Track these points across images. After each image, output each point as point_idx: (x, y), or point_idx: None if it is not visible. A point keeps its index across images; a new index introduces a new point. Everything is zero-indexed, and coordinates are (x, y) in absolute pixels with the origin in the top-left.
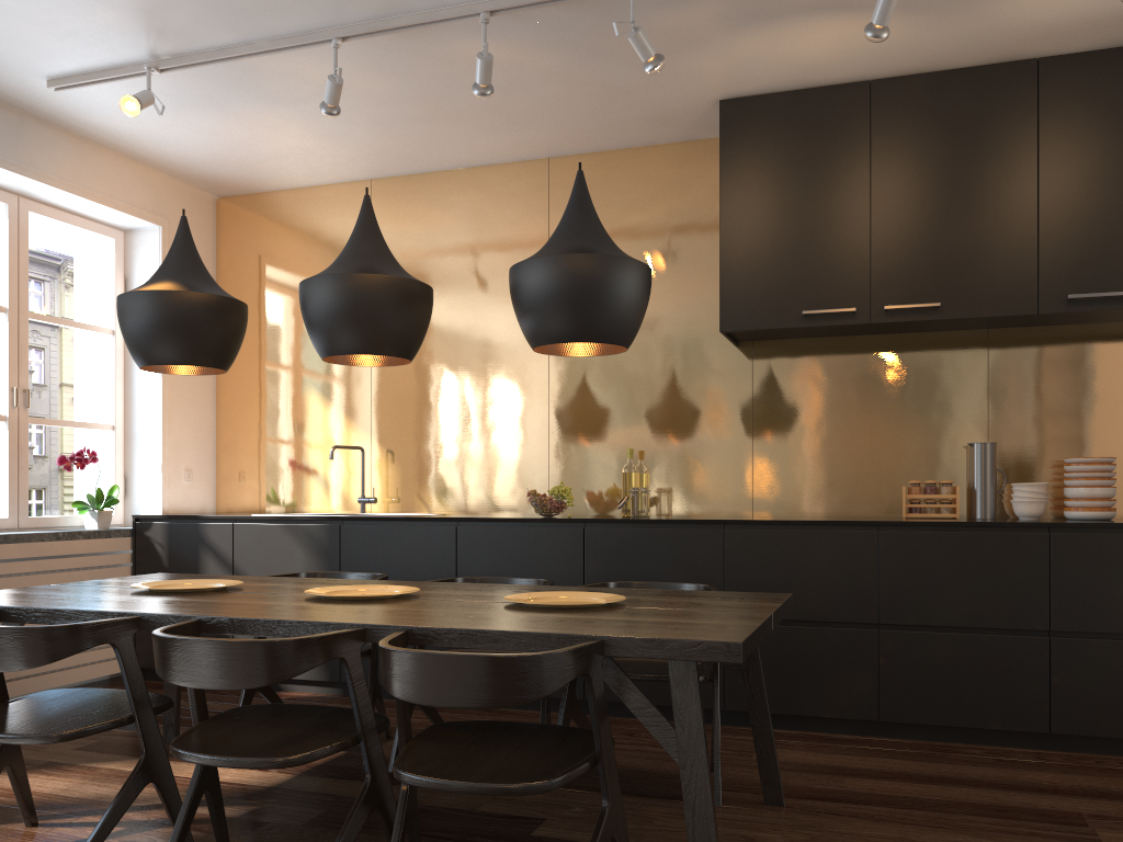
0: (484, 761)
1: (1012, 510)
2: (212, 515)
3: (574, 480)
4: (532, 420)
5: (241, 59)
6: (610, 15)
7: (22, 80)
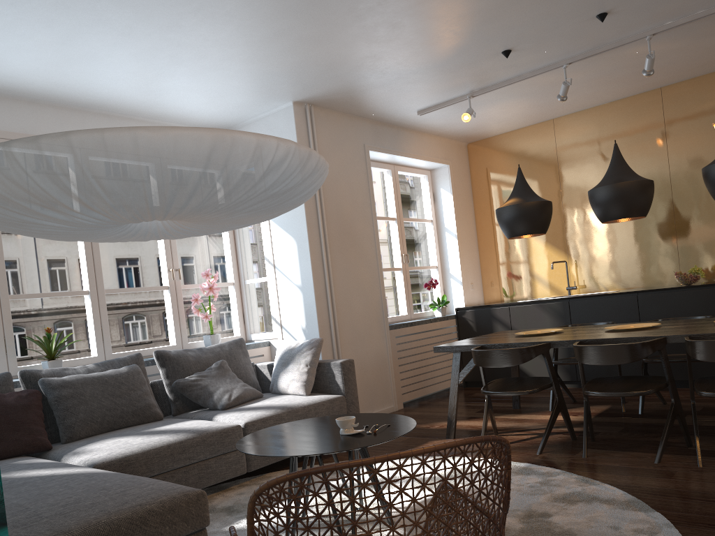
0: None
1: None
2: (497, 304)
3: (695, 264)
4: (665, 234)
5: (514, 83)
6: None
7: (405, 114)
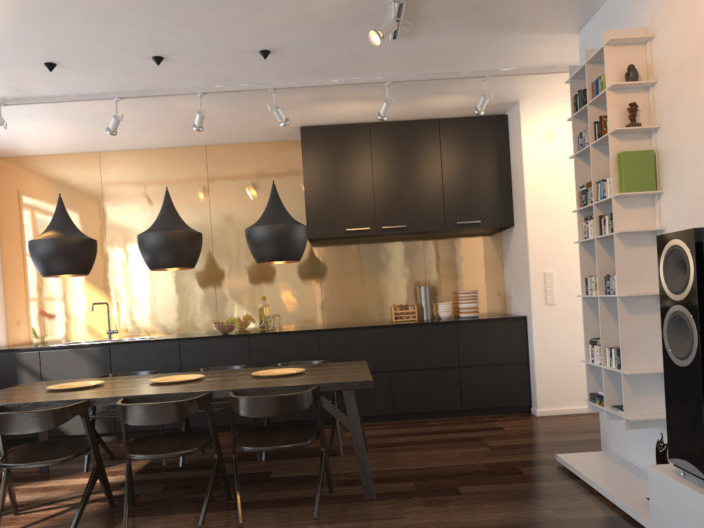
0: (275, 439)
1: (438, 314)
2: (24, 348)
3: (231, 313)
4: (205, 283)
5: (58, 103)
6: (259, 96)
7: None
